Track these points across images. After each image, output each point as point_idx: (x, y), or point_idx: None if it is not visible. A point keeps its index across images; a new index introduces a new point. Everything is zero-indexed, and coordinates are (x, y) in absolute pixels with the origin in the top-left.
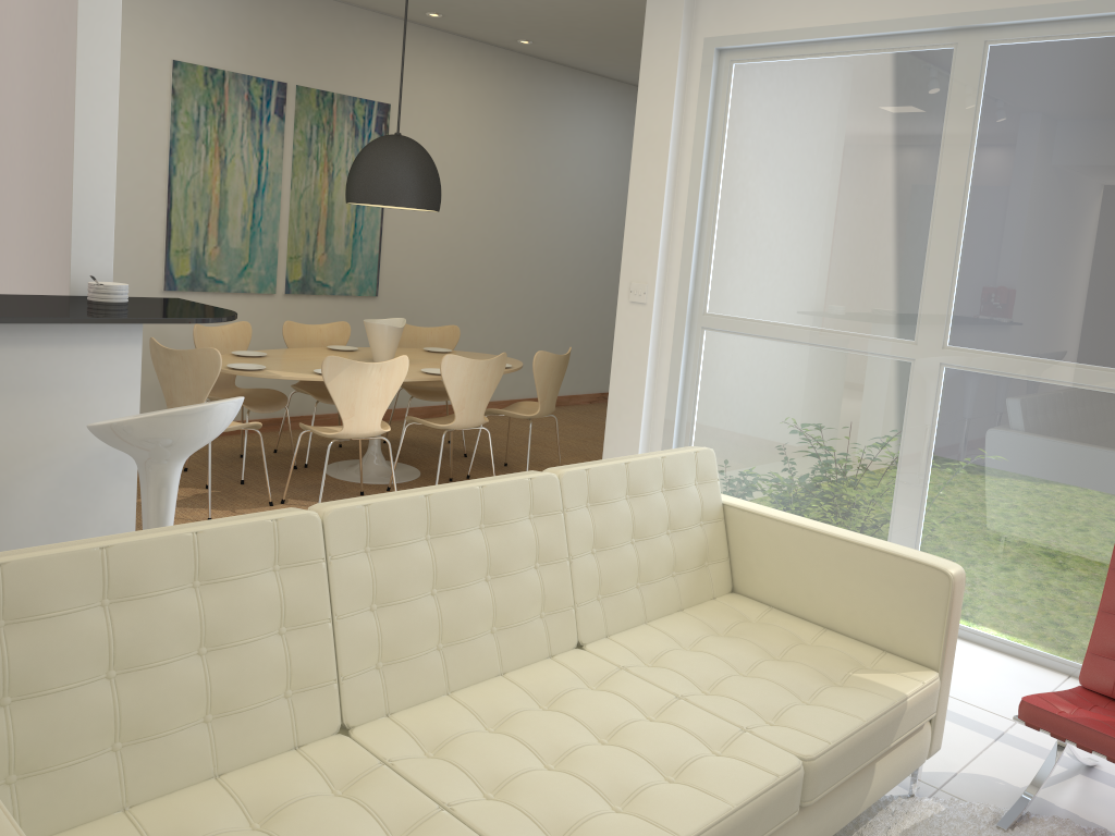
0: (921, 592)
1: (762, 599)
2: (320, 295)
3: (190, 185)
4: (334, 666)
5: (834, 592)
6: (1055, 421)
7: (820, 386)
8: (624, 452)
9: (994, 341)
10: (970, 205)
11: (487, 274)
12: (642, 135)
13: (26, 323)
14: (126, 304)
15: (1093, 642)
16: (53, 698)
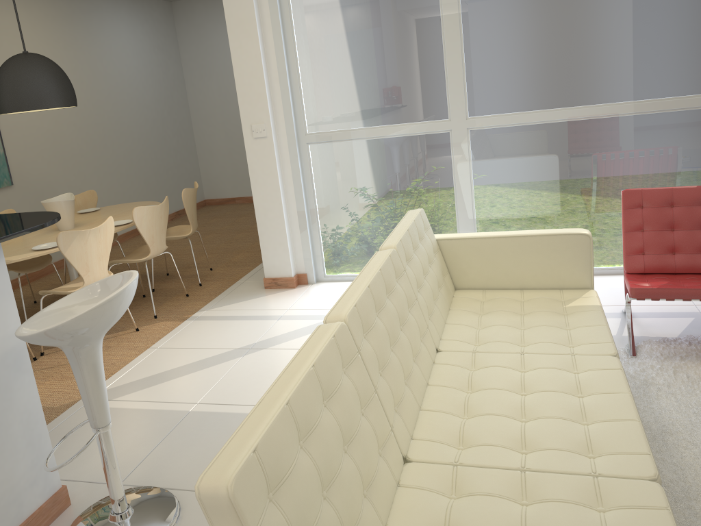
0: (575, 250)
1: (475, 287)
2: None
3: None
4: (387, 421)
5: (522, 267)
6: (537, 145)
7: (396, 160)
8: (276, 237)
9: (495, 108)
10: (464, 31)
11: (84, 149)
12: (233, 22)
13: None
14: None
15: (626, 249)
16: None
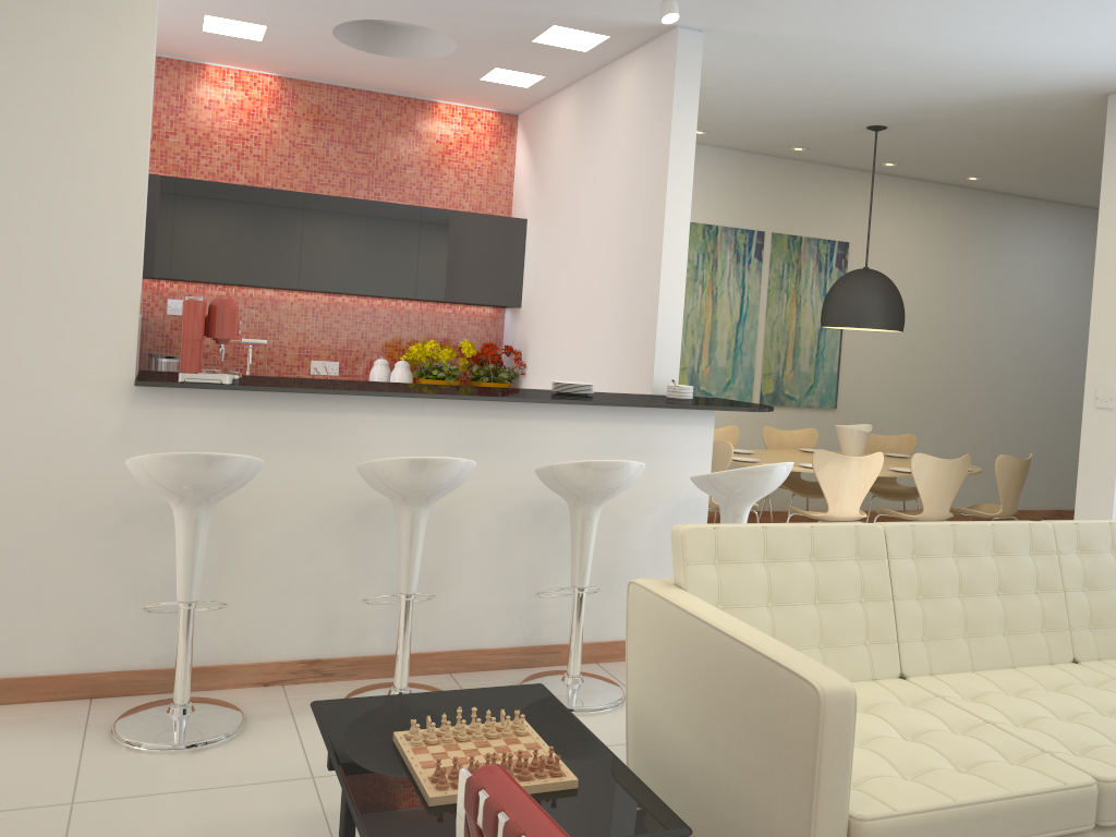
0: None
1: None
2: (787, 407)
3: (689, 317)
4: (895, 631)
5: None
6: None
7: None
8: None
9: None
10: None
11: (936, 390)
12: (1104, 257)
13: (648, 408)
14: (694, 399)
15: None
16: (742, 610)
